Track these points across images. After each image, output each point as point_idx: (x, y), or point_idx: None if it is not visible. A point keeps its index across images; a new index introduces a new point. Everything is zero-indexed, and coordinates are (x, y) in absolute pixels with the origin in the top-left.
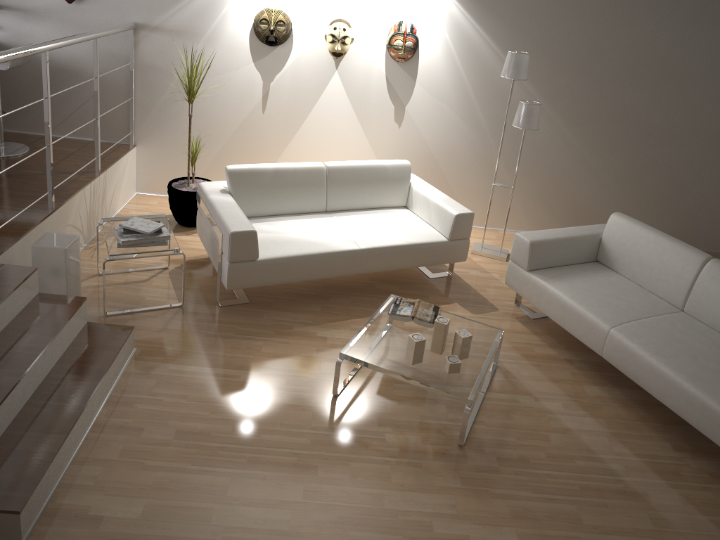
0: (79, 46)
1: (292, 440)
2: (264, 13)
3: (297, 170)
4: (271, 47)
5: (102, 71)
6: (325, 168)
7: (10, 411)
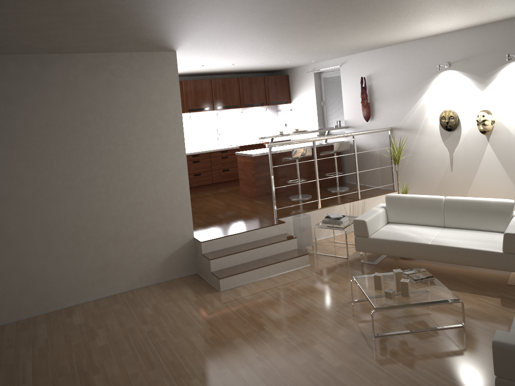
0: (372, 141)
1: (314, 304)
2: (443, 113)
3: (424, 199)
4: (450, 132)
5: (381, 152)
6: (444, 199)
7: (243, 258)
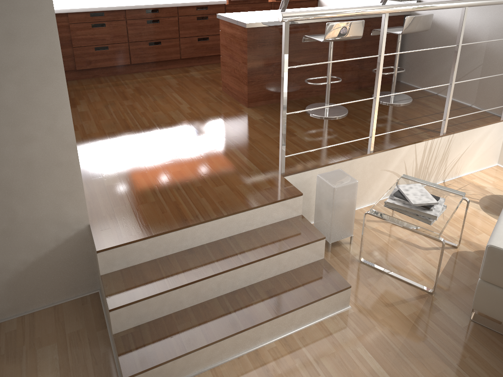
0: (477, 18)
1: None
2: None
3: None
4: None
5: (492, 43)
6: None
7: (197, 295)
